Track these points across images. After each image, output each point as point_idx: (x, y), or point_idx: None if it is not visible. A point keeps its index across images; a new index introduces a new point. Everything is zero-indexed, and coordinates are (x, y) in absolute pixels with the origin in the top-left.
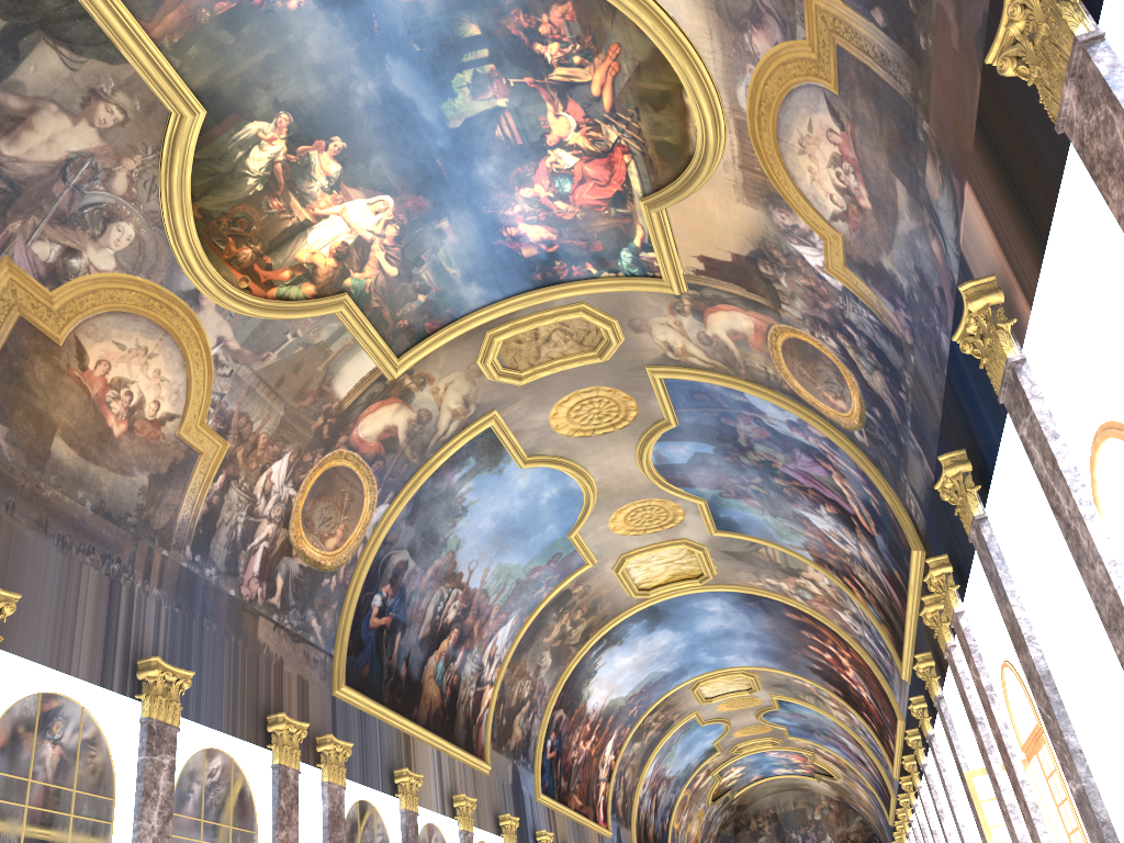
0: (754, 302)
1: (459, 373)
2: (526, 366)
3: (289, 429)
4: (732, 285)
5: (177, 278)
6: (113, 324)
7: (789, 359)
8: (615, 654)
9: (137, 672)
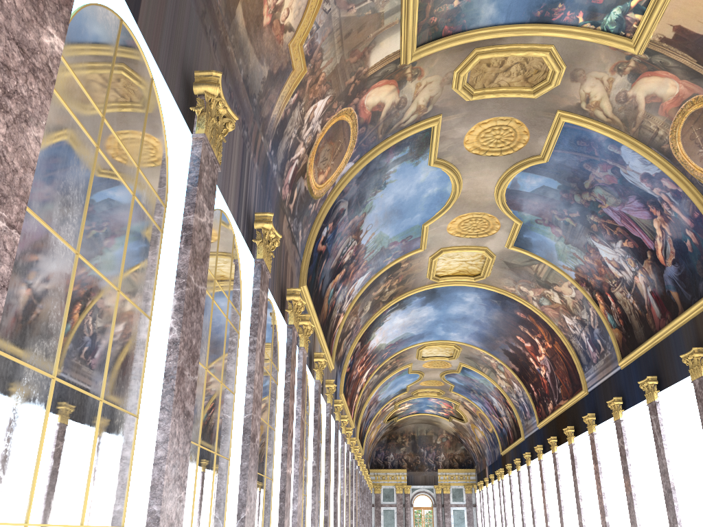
0: (695, 73)
1: (438, 77)
2: (480, 86)
3: (335, 77)
4: (686, 56)
5: None
6: None
7: (689, 125)
8: (397, 315)
9: (254, 222)
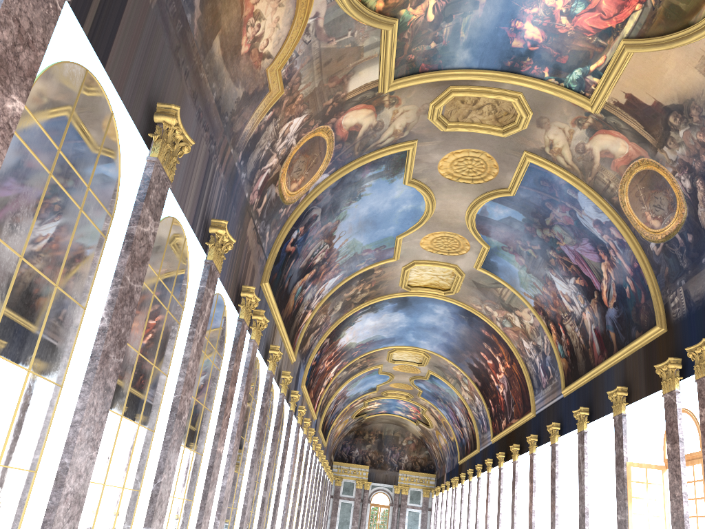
0: (642, 138)
1: (415, 107)
2: (454, 119)
3: (313, 99)
4: (635, 122)
5: None
6: None
7: (635, 183)
8: (368, 317)
9: (210, 227)
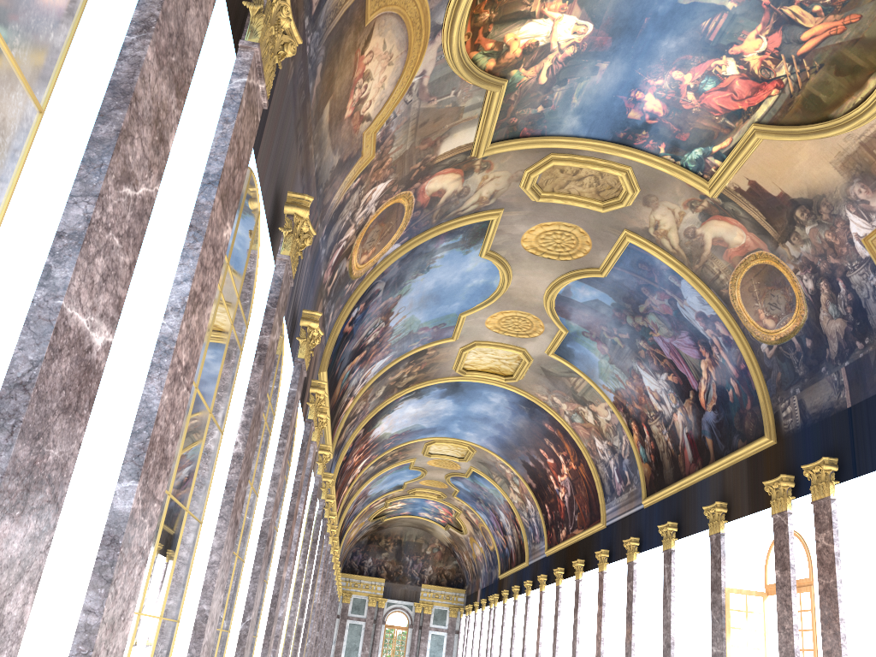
0: (763, 229)
1: (507, 173)
2: (549, 189)
3: (401, 162)
4: (756, 211)
5: (440, 10)
6: (392, 26)
7: (750, 276)
8: (410, 404)
9: (301, 319)
